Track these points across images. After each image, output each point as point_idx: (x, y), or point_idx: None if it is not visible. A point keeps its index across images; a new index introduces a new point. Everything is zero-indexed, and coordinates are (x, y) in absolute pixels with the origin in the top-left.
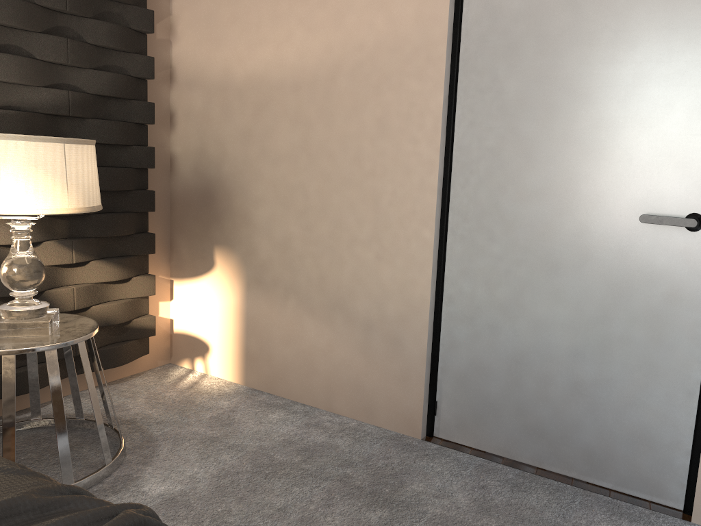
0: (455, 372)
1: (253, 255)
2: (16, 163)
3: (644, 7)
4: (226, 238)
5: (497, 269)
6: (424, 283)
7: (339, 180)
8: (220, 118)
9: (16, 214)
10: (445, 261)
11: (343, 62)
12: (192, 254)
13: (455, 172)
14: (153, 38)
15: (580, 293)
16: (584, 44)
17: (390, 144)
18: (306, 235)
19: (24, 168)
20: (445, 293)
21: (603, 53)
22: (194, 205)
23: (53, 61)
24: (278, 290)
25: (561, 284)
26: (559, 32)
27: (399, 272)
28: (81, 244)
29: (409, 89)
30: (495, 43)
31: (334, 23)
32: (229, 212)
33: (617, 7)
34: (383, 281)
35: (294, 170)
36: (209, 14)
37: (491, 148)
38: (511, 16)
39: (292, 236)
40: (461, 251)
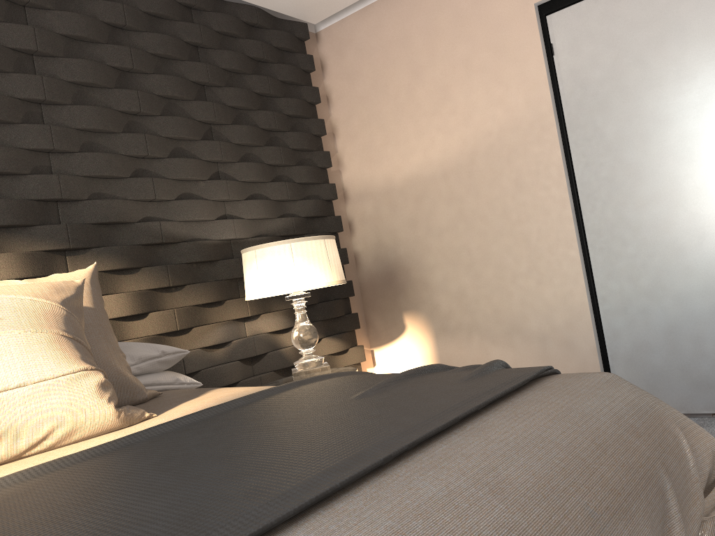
0: (623, 355)
1: (436, 310)
2: (302, 256)
3: (693, 50)
4: (411, 303)
5: (635, 265)
6: (580, 291)
7: (493, 233)
8: (389, 214)
9: (307, 288)
10: (592, 271)
11: (477, 148)
12: (385, 324)
13: (583, 202)
14: (329, 171)
15: (706, 264)
16: (656, 86)
17: (528, 196)
18: (476, 282)
19: (307, 258)
20: (598, 295)
21: (672, 88)
22: (380, 285)
23: (280, 199)
24: (462, 332)
25: (689, 261)
26: (635, 83)
27: (558, 288)
28: (315, 325)
29: (533, 153)
30: (590, 104)
31: (464, 123)
32: (410, 283)
33: (673, 55)
34: (547, 299)
35: (456, 236)
36: (366, 144)
37: (606, 177)
38: (596, 82)
39: (465, 286)
40: (602, 259)
